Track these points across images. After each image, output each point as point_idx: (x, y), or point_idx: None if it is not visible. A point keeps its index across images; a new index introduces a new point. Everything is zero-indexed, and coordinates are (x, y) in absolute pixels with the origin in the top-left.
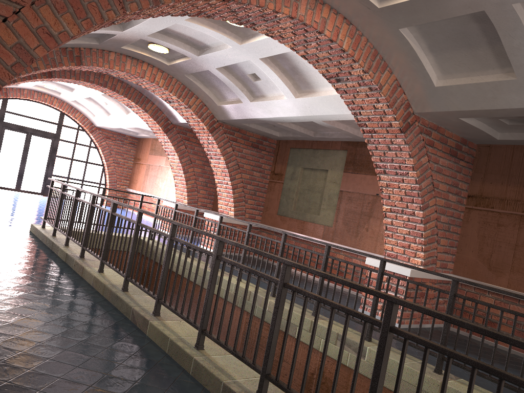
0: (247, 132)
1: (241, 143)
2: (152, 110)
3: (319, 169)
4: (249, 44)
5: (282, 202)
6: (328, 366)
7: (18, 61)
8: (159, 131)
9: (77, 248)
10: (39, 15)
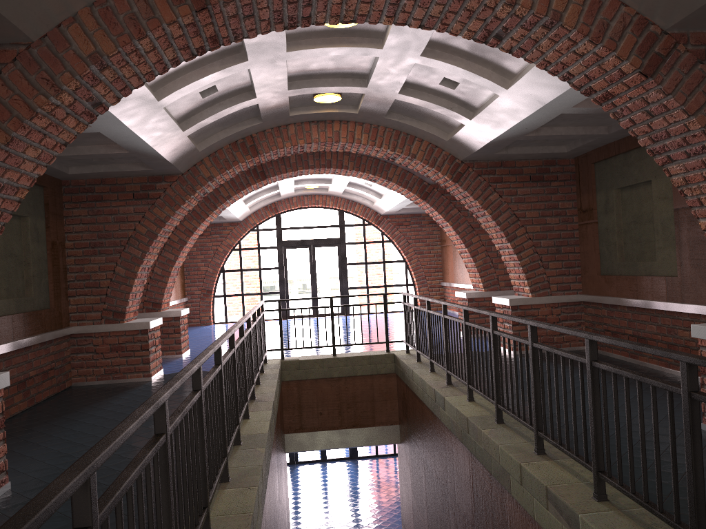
0: (517, 162)
1: (511, 181)
2: (397, 175)
3: (638, 183)
4: (389, 43)
5: (602, 253)
6: None
7: None
8: (418, 200)
9: (268, 385)
10: None
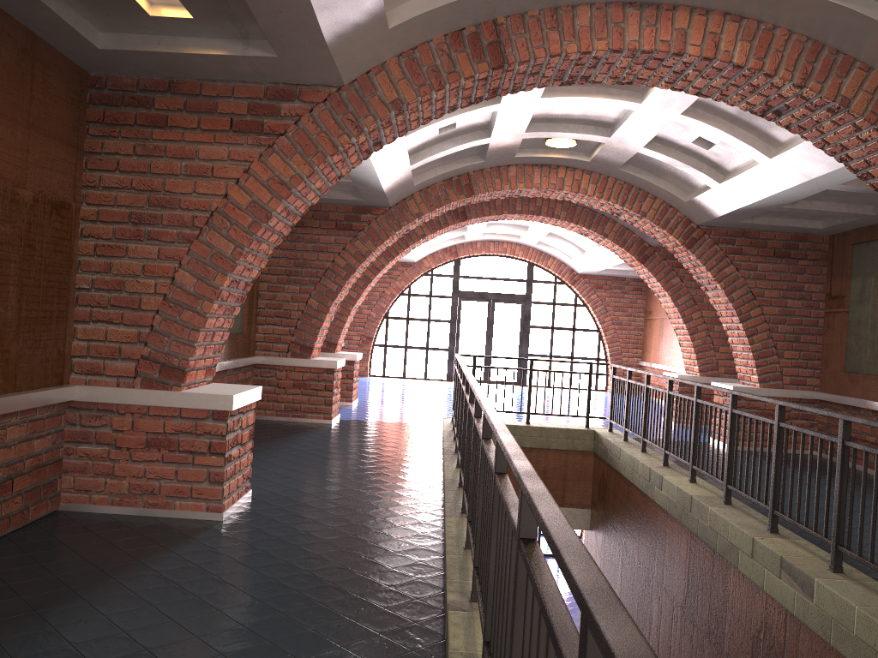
0: (761, 233)
1: (752, 254)
2: (614, 232)
3: None
4: (650, 99)
5: (849, 347)
6: (775, 618)
7: (254, 220)
8: (634, 262)
9: None
10: (268, 166)
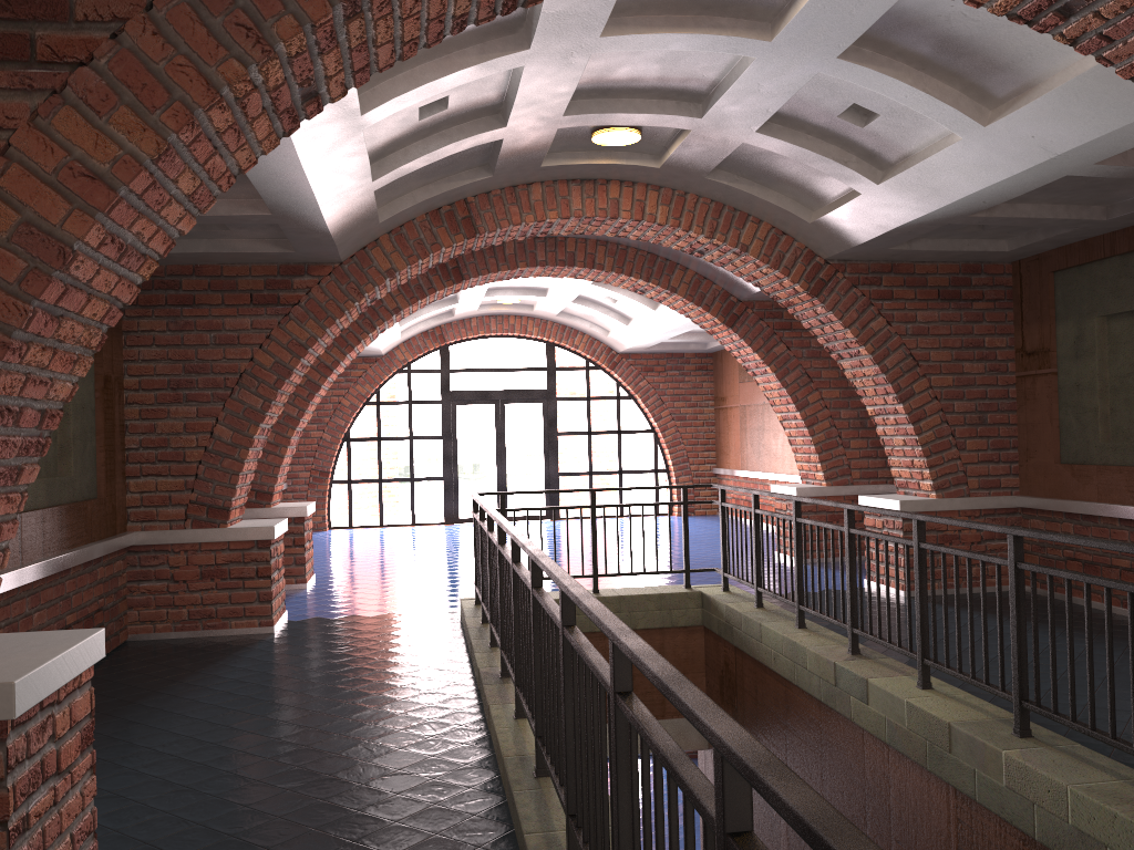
0: (918, 265)
1: (908, 299)
2: (686, 284)
3: None
4: (790, 29)
5: (1065, 426)
6: None
7: (33, 265)
8: (718, 327)
9: None
10: (55, 138)
